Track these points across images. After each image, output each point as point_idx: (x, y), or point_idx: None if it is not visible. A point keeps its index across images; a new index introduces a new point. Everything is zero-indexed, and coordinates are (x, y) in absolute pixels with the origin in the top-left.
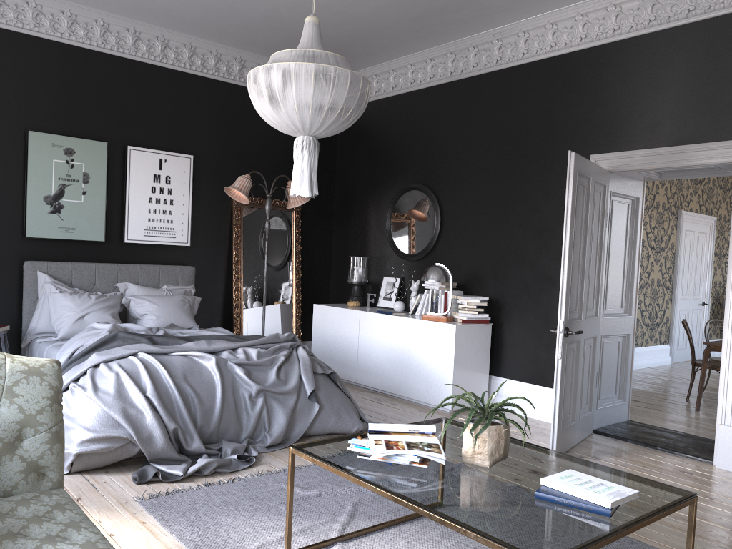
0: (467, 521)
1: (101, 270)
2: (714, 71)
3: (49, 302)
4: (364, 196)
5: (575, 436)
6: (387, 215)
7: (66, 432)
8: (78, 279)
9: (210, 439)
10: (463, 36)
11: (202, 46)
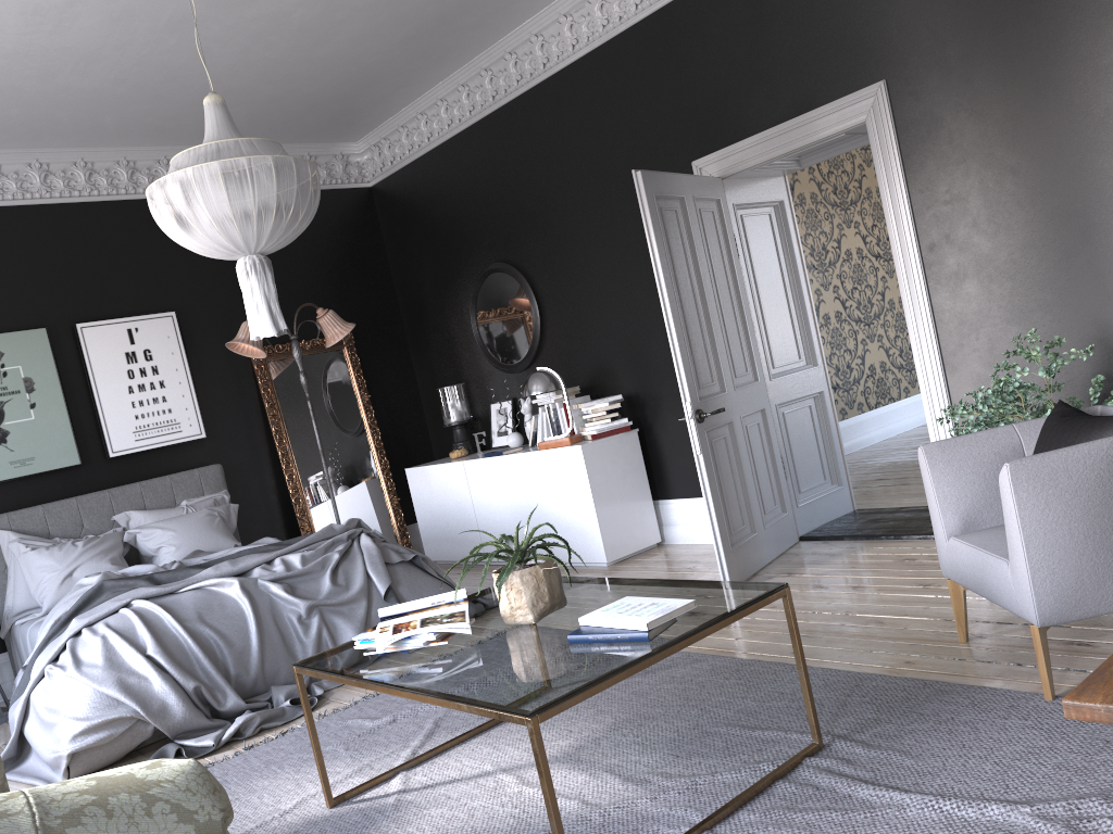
0: (463, 693)
1: (86, 504)
2: (807, 5)
3: (21, 567)
4: (437, 299)
5: (764, 552)
6: (471, 318)
7: (53, 731)
8: (56, 525)
9: (256, 690)
10: (491, 42)
11: (144, 157)
